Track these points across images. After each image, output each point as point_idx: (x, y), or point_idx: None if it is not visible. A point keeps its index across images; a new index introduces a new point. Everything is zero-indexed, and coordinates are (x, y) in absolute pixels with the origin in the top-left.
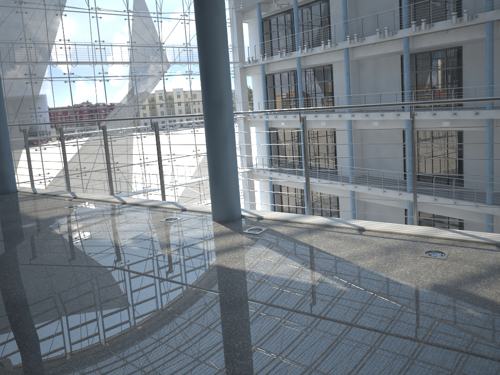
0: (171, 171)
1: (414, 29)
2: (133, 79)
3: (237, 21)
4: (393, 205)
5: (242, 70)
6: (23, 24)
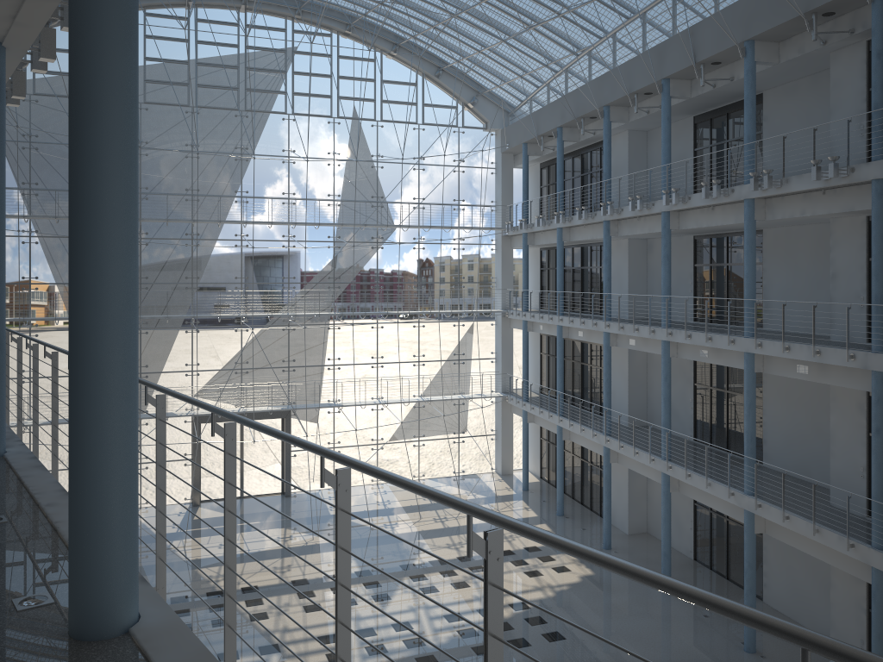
0: (374, 381)
1: (665, 201)
2: (330, 246)
3: (503, 167)
4: (653, 479)
5: (506, 240)
6: (192, 171)
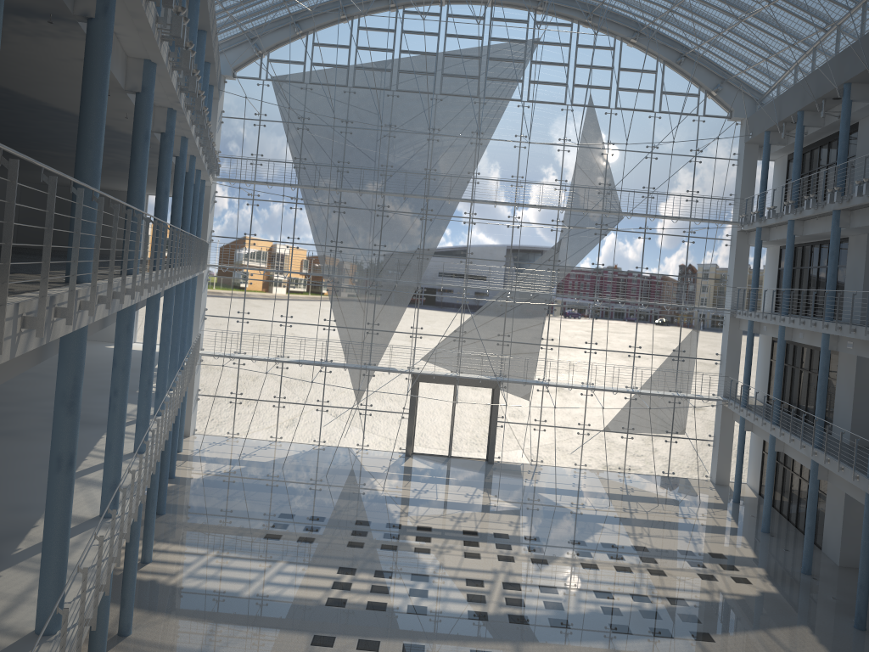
0: (586, 367)
1: None
2: (553, 229)
3: (745, 158)
4: (861, 502)
5: (742, 235)
6: (431, 152)
